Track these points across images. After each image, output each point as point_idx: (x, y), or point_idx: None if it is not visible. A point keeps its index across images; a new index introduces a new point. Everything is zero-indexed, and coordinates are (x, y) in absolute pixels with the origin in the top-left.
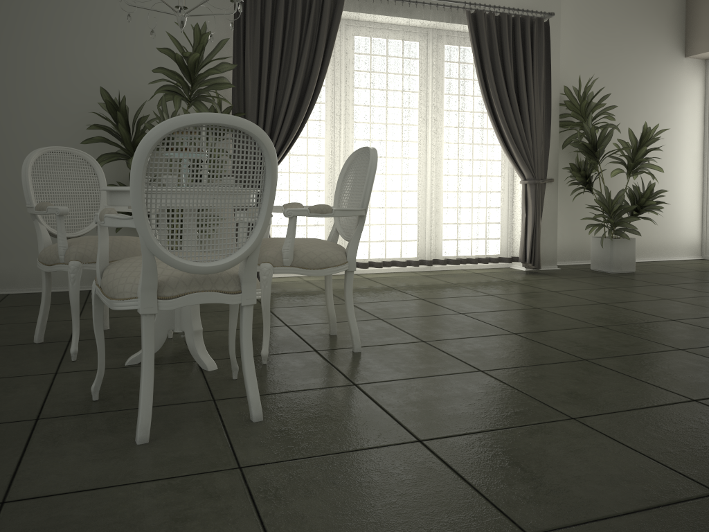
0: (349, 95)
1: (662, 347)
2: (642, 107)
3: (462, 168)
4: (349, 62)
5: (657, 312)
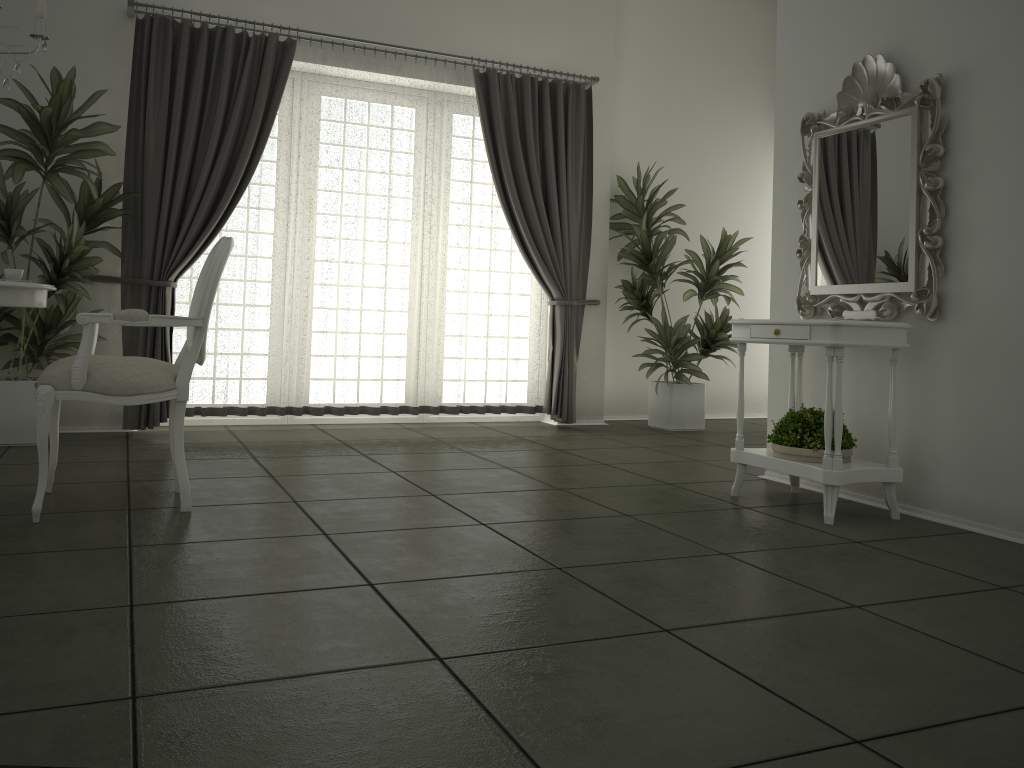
0: (304, 175)
1: (607, 512)
2: (735, 209)
3: (466, 281)
4: (305, 131)
5: (662, 474)
